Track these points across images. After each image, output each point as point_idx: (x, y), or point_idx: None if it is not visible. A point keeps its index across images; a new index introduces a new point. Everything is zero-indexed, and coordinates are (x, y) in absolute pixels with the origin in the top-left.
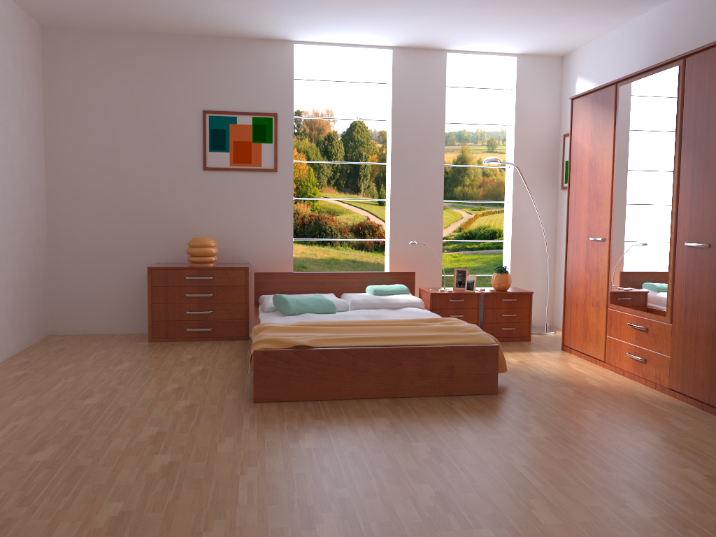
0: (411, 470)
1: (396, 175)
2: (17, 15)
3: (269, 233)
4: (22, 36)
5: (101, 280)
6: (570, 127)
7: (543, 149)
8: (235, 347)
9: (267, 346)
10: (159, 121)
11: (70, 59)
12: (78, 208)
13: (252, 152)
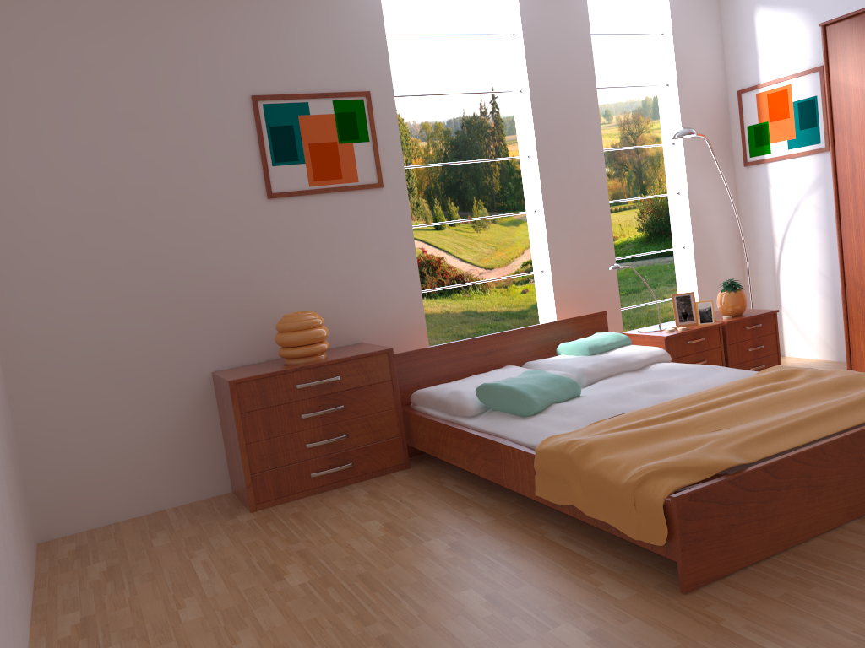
0: None
1: (546, 172)
2: None
3: (385, 288)
4: None
5: (119, 422)
6: (825, 67)
7: (712, 115)
8: (414, 486)
9: (677, 482)
10: (178, 121)
11: None
12: (54, 297)
13: (341, 159)
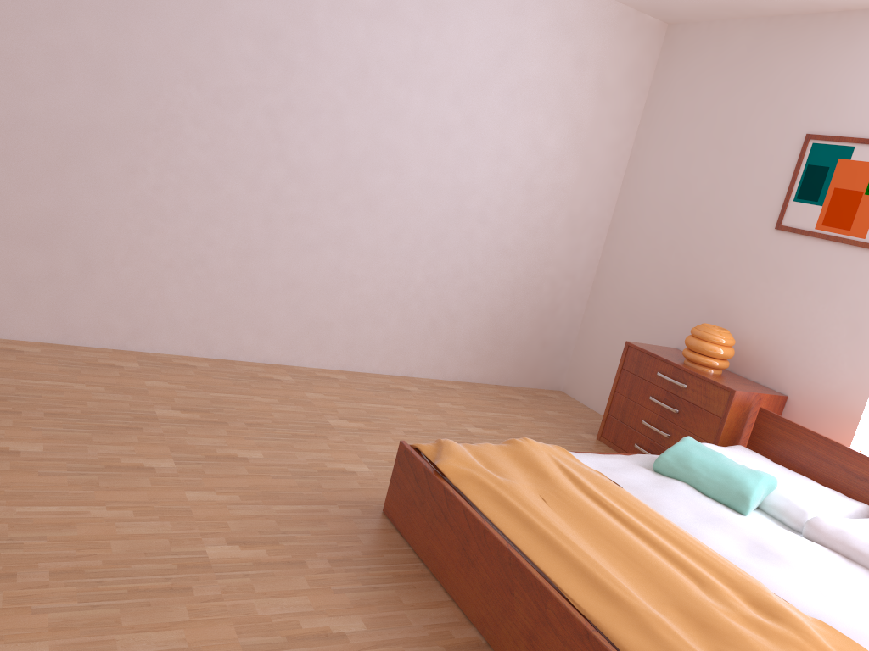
0: (111, 644)
1: None
2: (606, 11)
3: (836, 357)
4: (609, 35)
5: (618, 348)
6: None
7: None
8: None
9: (424, 447)
10: (745, 148)
11: (681, 63)
12: (628, 252)
13: (858, 210)
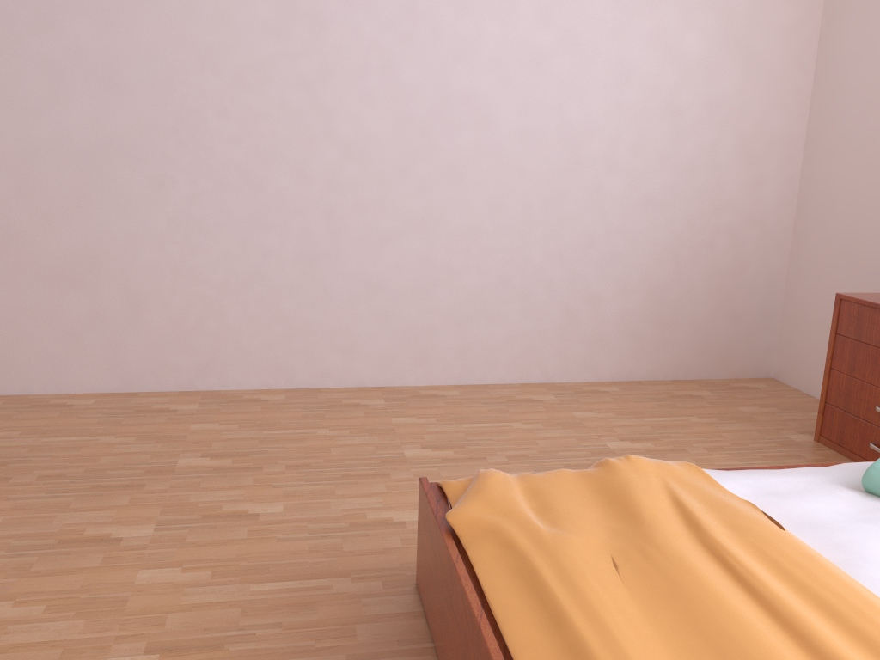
0: None
1: None
2: None
3: None
4: None
5: None
6: None
7: None
8: None
9: (450, 486)
10: None
11: None
12: (835, 170)
13: None
